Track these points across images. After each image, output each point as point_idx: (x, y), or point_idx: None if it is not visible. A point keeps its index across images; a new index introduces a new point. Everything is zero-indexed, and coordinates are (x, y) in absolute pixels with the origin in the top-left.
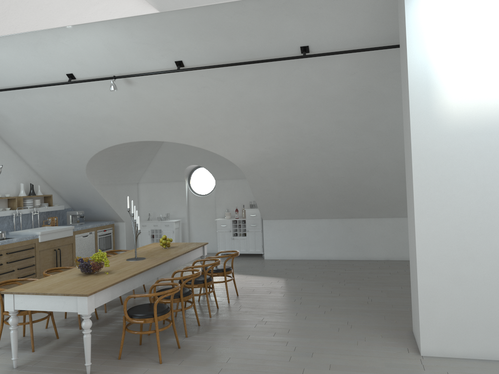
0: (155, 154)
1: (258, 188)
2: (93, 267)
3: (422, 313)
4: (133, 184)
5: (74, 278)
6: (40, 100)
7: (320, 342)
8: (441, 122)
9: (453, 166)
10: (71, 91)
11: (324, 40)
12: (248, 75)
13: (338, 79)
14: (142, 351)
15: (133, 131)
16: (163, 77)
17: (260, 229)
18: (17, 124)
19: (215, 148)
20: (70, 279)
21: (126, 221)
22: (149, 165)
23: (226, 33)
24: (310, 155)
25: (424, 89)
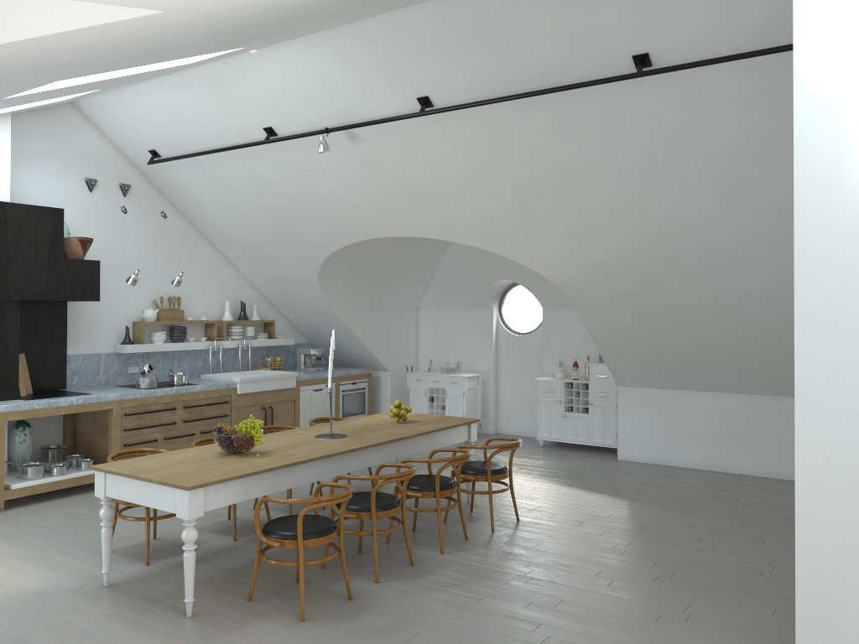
0: (439, 259)
1: (598, 327)
2: (235, 443)
3: (803, 618)
4: (408, 309)
5: (204, 458)
6: (237, 171)
7: (602, 636)
8: None
9: None
10: (275, 155)
11: (678, 39)
12: (545, 117)
13: (720, 116)
14: (291, 594)
15: (374, 220)
16: (404, 127)
17: (614, 403)
18: (214, 210)
19: (510, 251)
20: (197, 459)
21: (392, 371)
22: (431, 278)
23: (492, 41)
24: (688, 268)
25: (828, 129)
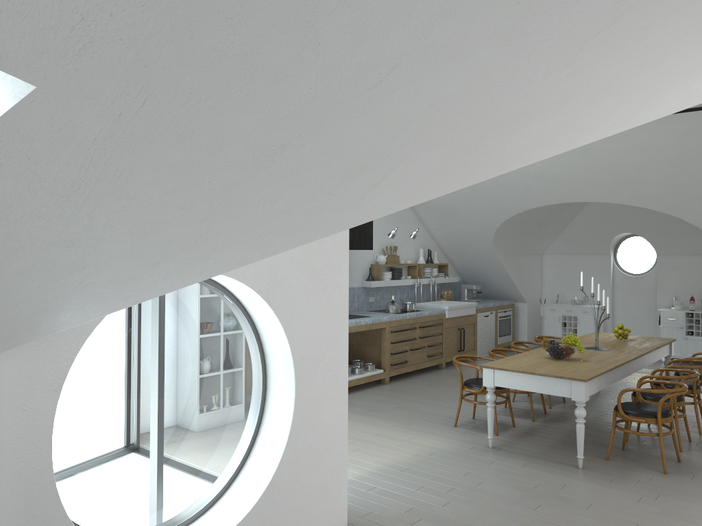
0: (573, 217)
1: None
2: (566, 351)
3: None
4: (536, 255)
5: (546, 361)
6: None
7: None
8: None
9: None
10: None
11: None
12: None
13: None
14: (630, 457)
15: (568, 189)
16: None
17: None
18: None
19: (684, 213)
20: (542, 362)
21: (528, 302)
22: (561, 231)
23: None
24: None
25: None
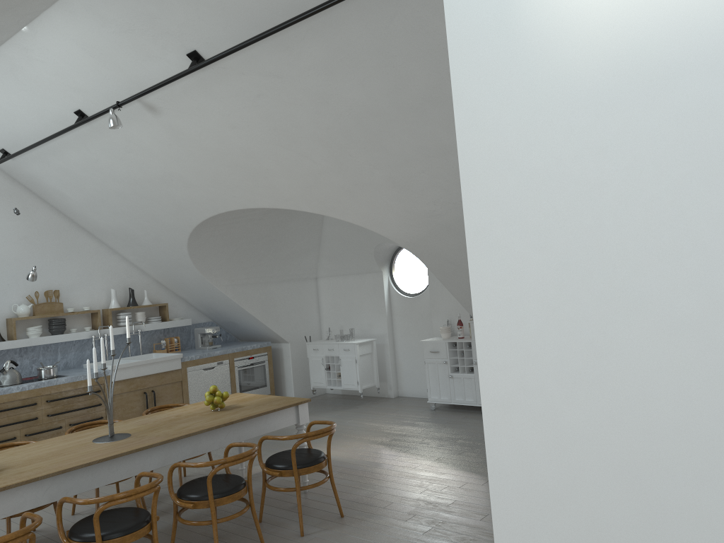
0: (321, 228)
1: (456, 284)
2: None
3: None
4: (306, 280)
5: None
6: (76, 160)
7: None
8: (549, 55)
9: (606, 223)
10: (98, 139)
11: None
12: (315, 54)
13: None
14: None
15: (210, 195)
16: (191, 90)
17: None
18: (78, 202)
19: (343, 213)
20: None
21: (292, 342)
22: (320, 247)
23: None
24: None
25: None
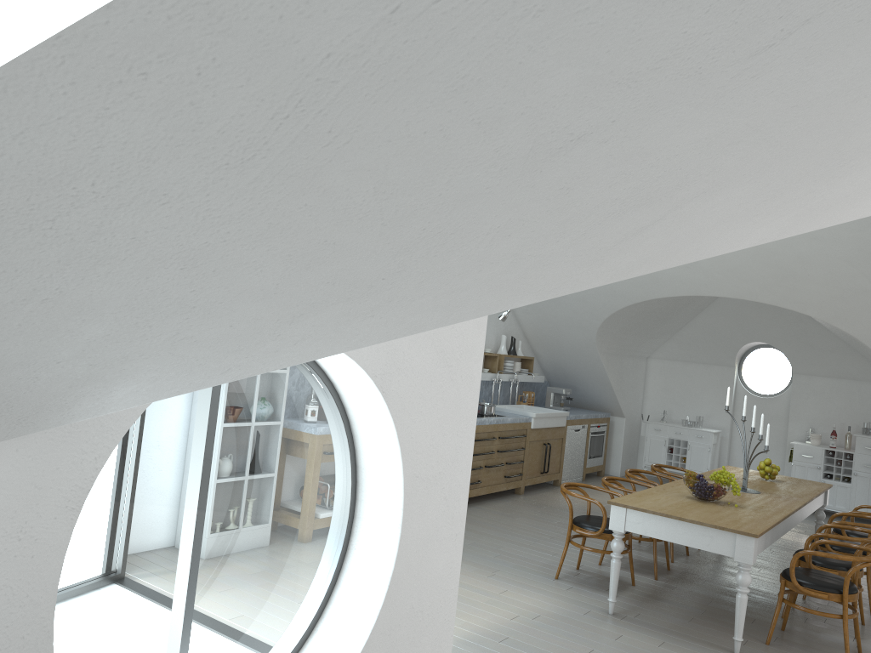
0: (696, 315)
1: None
2: (717, 492)
3: None
4: (641, 359)
5: (691, 503)
6: None
7: None
8: None
9: None
10: None
11: None
12: None
13: None
14: (796, 642)
15: (708, 279)
16: None
17: None
18: None
19: (850, 325)
20: (687, 503)
21: (626, 417)
22: (677, 331)
23: None
24: None
25: None
